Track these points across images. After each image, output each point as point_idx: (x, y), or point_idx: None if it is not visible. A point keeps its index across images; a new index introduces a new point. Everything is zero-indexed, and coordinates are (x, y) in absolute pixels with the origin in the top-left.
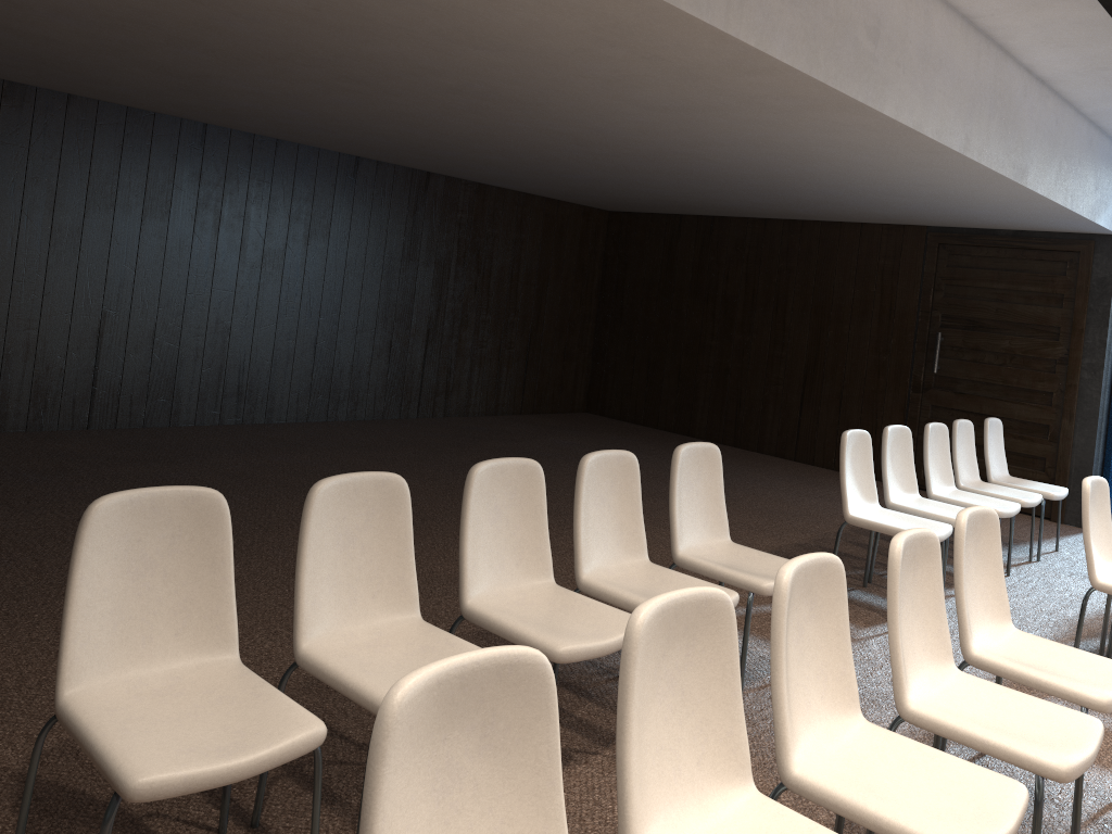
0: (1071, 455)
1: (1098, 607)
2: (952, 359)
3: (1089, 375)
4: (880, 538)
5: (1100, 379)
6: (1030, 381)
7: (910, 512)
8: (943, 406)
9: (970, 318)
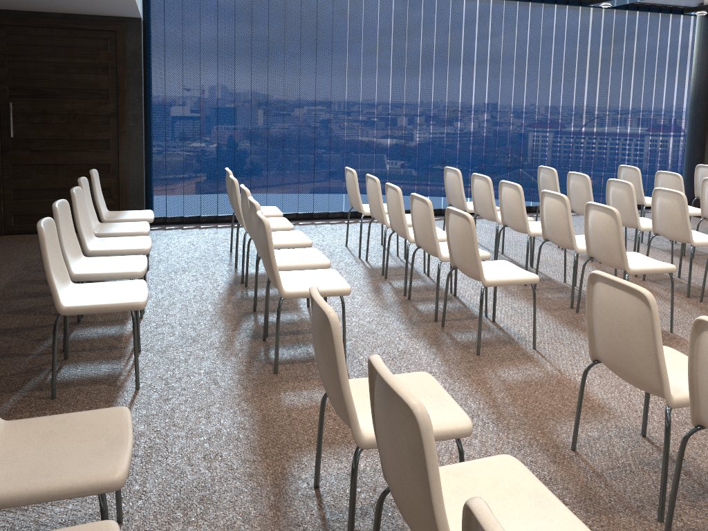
0: (128, 182)
1: (216, 293)
2: (25, 124)
3: (134, 123)
4: (28, 296)
5: (142, 125)
6: (91, 133)
7: (95, 277)
8: (23, 163)
9: (35, 88)
